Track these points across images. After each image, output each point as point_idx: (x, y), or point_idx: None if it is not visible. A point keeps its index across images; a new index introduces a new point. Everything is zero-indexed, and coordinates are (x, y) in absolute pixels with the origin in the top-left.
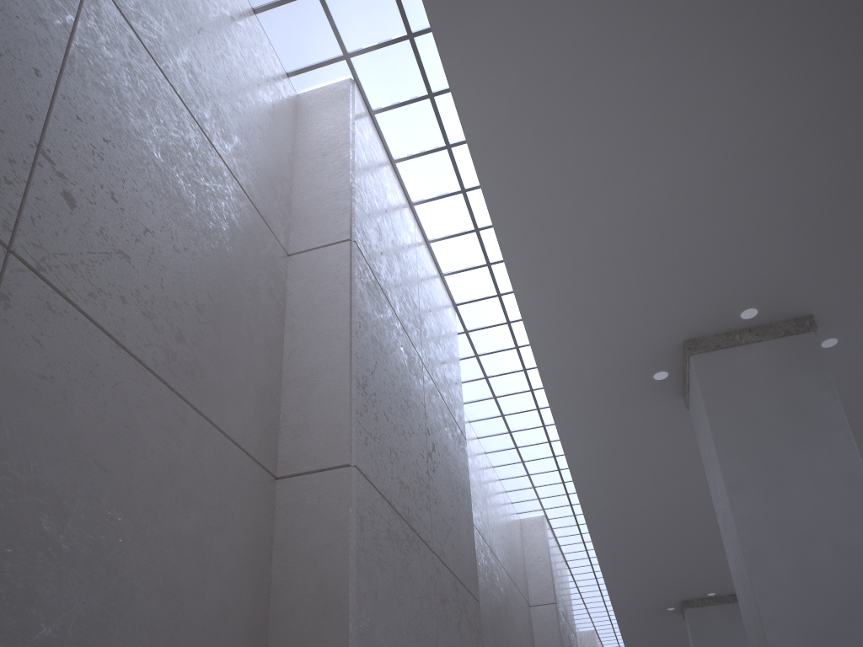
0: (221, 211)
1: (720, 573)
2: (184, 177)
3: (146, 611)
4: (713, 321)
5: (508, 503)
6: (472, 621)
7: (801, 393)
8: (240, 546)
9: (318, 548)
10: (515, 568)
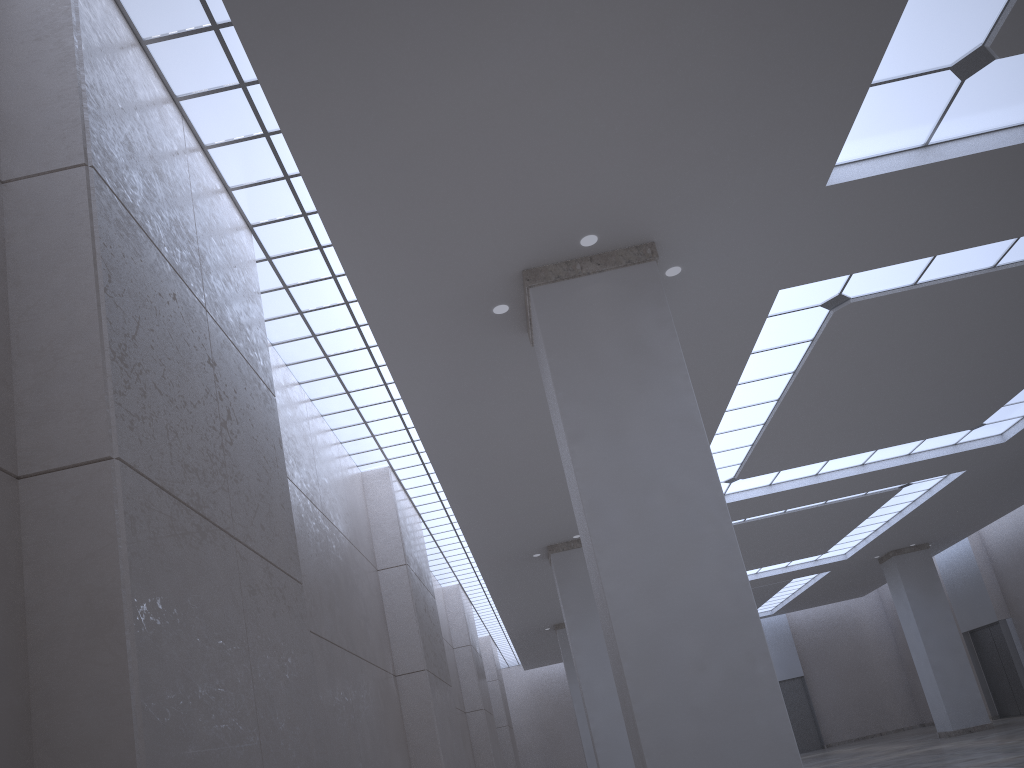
0: None
1: None
2: None
3: None
4: (552, 249)
5: (345, 456)
6: (293, 606)
7: (642, 331)
8: None
9: (80, 559)
10: (357, 530)
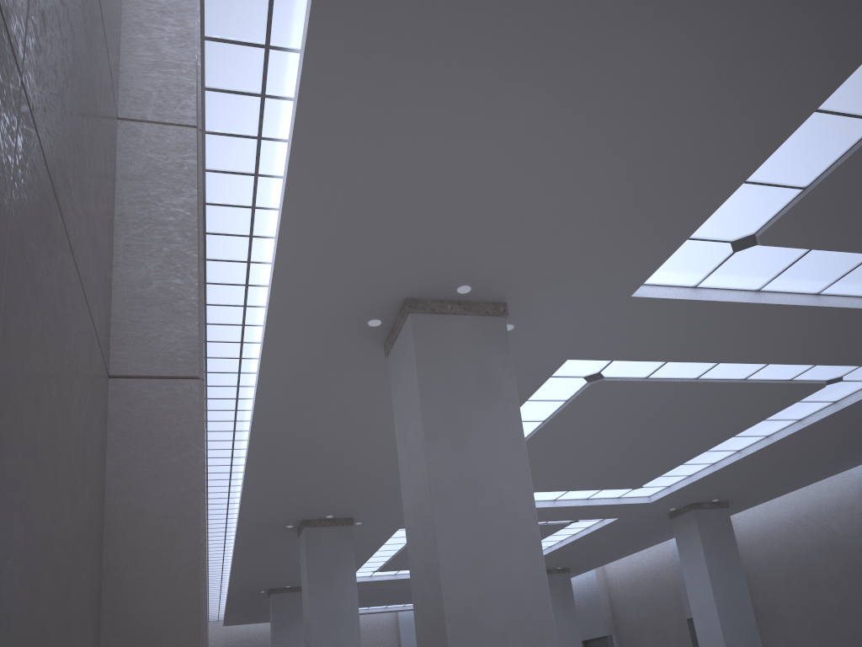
0: (96, 56)
1: (345, 499)
2: (85, 8)
3: (65, 520)
4: (435, 288)
5: None
6: None
7: (490, 367)
8: (96, 450)
9: (163, 460)
10: None
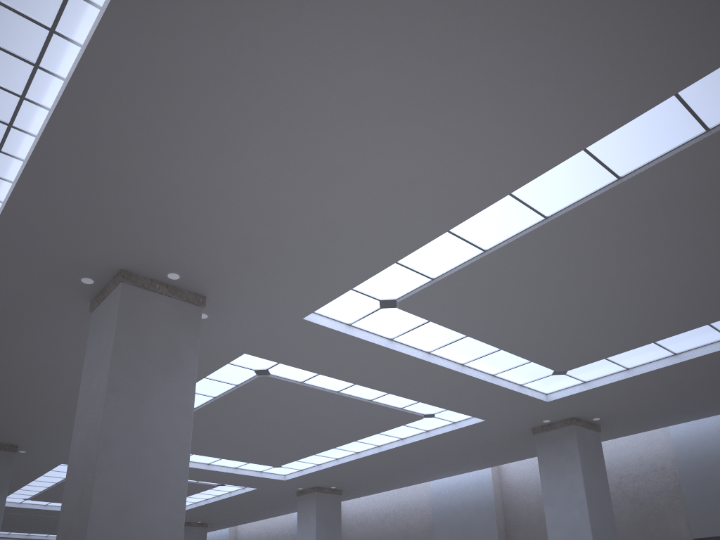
0: None
1: (15, 427)
2: None
3: None
4: (150, 268)
5: None
6: None
7: (179, 344)
8: None
9: None
10: None
